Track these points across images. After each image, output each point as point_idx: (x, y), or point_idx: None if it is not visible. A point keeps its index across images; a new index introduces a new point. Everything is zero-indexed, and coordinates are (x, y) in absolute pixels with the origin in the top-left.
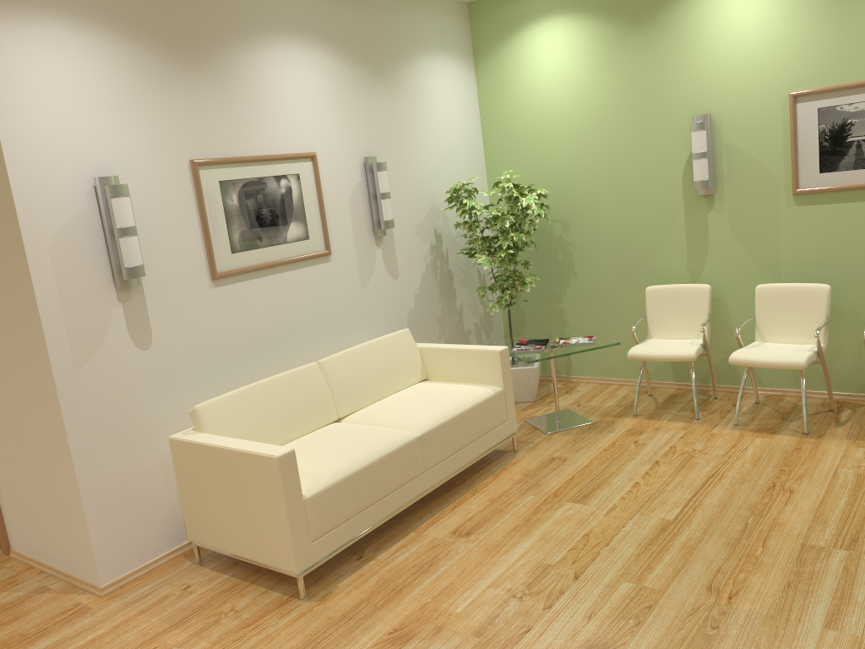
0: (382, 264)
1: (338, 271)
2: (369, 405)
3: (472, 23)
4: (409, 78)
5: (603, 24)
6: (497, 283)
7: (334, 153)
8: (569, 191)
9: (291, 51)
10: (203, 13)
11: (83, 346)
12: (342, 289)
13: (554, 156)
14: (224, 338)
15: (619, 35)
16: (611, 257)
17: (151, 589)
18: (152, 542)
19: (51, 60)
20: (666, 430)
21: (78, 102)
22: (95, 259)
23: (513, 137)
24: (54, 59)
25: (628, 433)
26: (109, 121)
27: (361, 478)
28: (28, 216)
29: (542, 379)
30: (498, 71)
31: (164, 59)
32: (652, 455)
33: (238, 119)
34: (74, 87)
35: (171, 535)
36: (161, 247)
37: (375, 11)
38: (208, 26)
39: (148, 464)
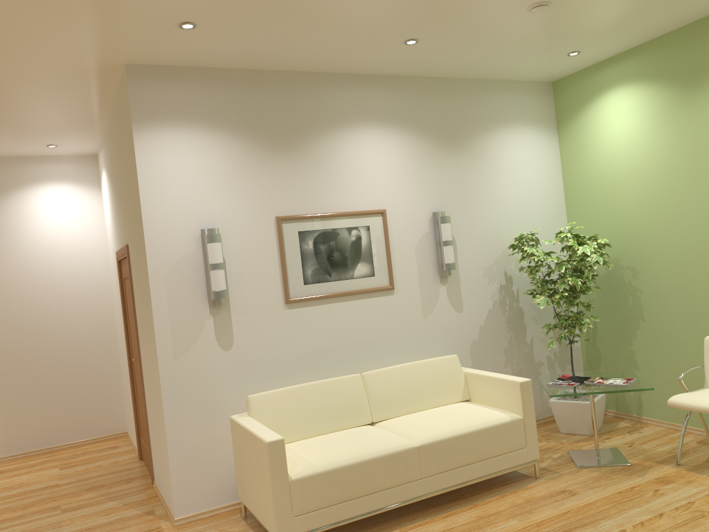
0: (445, 298)
1: (400, 303)
2: (404, 415)
3: (555, 98)
4: (484, 147)
5: (663, 89)
6: (560, 322)
7: (404, 209)
8: (637, 241)
9: (369, 134)
10: (296, 113)
11: (181, 344)
12: (403, 317)
13: (623, 209)
14: (291, 348)
15: (678, 98)
16: (676, 304)
17: (203, 528)
18: (217, 494)
19: (180, 153)
20: (698, 485)
21: (196, 180)
22: (196, 284)
23: (588, 192)
24: (182, 153)
25: (655, 481)
26: (216, 191)
27: (349, 473)
28: (153, 254)
29: (616, 416)
30: (576, 136)
31: (262, 147)
32: (662, 507)
33: (318, 186)
34: (194, 170)
35: (233, 491)
36: (247, 278)
37: (452, 98)
38: (299, 122)
39: (220, 434)
